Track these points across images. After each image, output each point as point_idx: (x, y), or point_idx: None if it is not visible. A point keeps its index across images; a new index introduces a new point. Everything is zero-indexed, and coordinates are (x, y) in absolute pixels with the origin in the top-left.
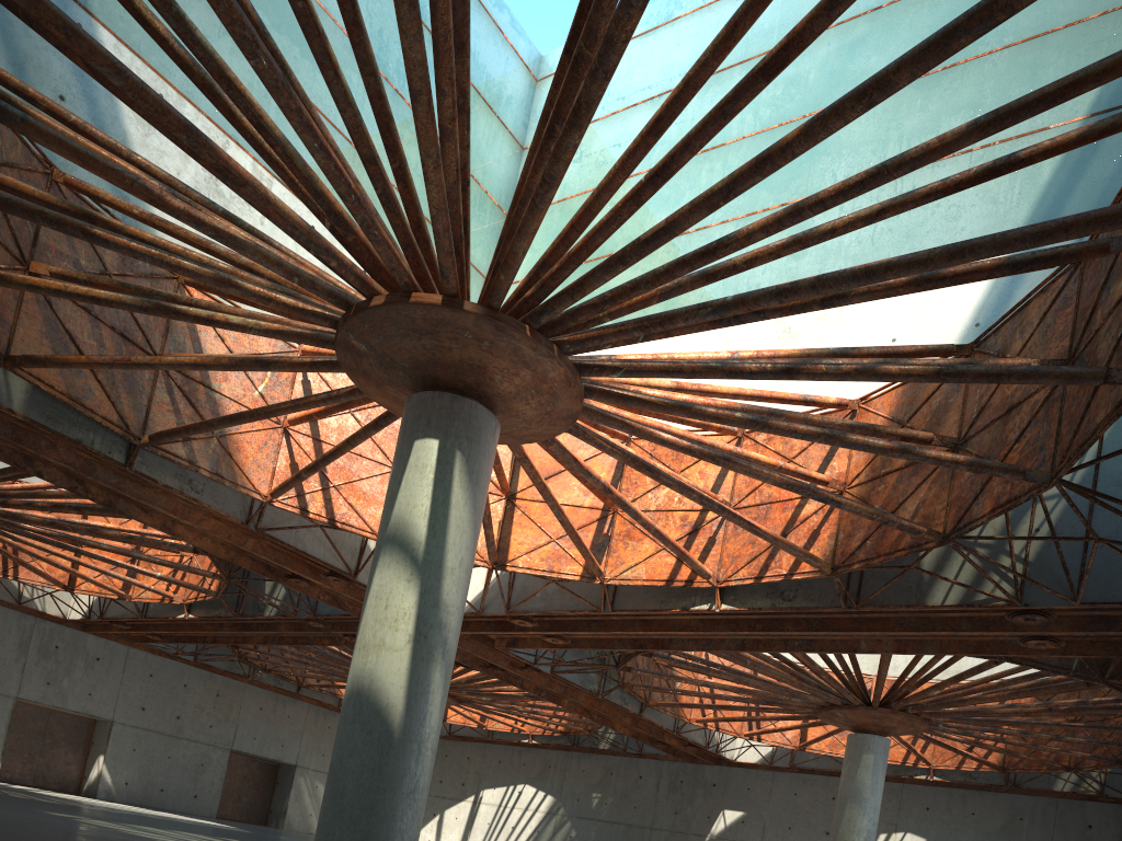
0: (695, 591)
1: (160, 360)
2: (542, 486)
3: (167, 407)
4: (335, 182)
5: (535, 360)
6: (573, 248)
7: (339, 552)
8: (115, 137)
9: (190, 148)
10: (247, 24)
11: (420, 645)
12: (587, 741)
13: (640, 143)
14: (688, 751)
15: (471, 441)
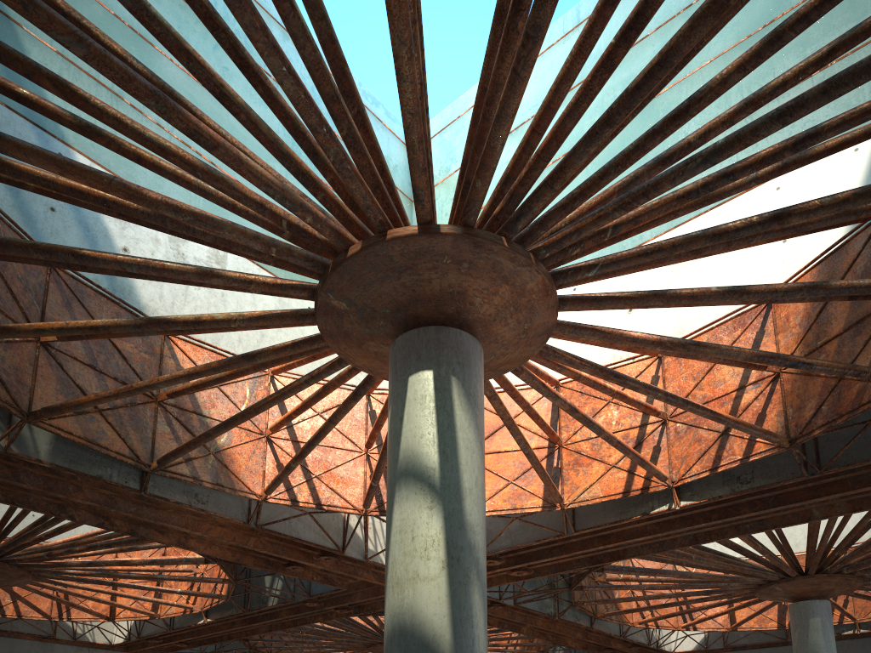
0: (651, 497)
1: (158, 379)
2: (511, 421)
3: (168, 436)
4: (306, 112)
5: (513, 273)
6: (541, 144)
7: (327, 533)
8: (99, 233)
9: (159, 147)
10: None
11: (454, 569)
12: None
13: (596, 19)
14: (632, 651)
15: (463, 366)
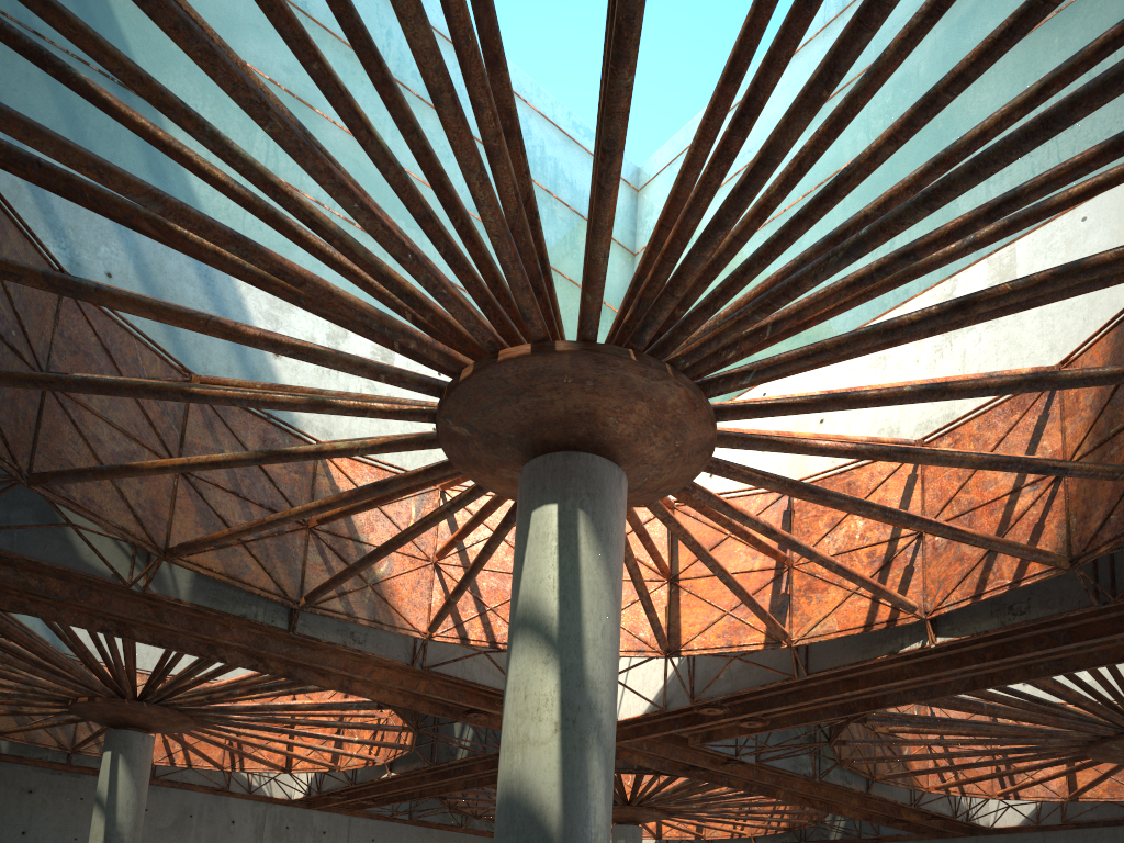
0: (901, 631)
1: (289, 512)
2: (696, 546)
3: (320, 568)
4: (387, 243)
5: (648, 388)
6: (665, 244)
7: None
8: None
9: (260, 277)
10: (251, 86)
11: (569, 732)
12: (815, 834)
13: (718, 98)
14: (933, 825)
15: (594, 497)
